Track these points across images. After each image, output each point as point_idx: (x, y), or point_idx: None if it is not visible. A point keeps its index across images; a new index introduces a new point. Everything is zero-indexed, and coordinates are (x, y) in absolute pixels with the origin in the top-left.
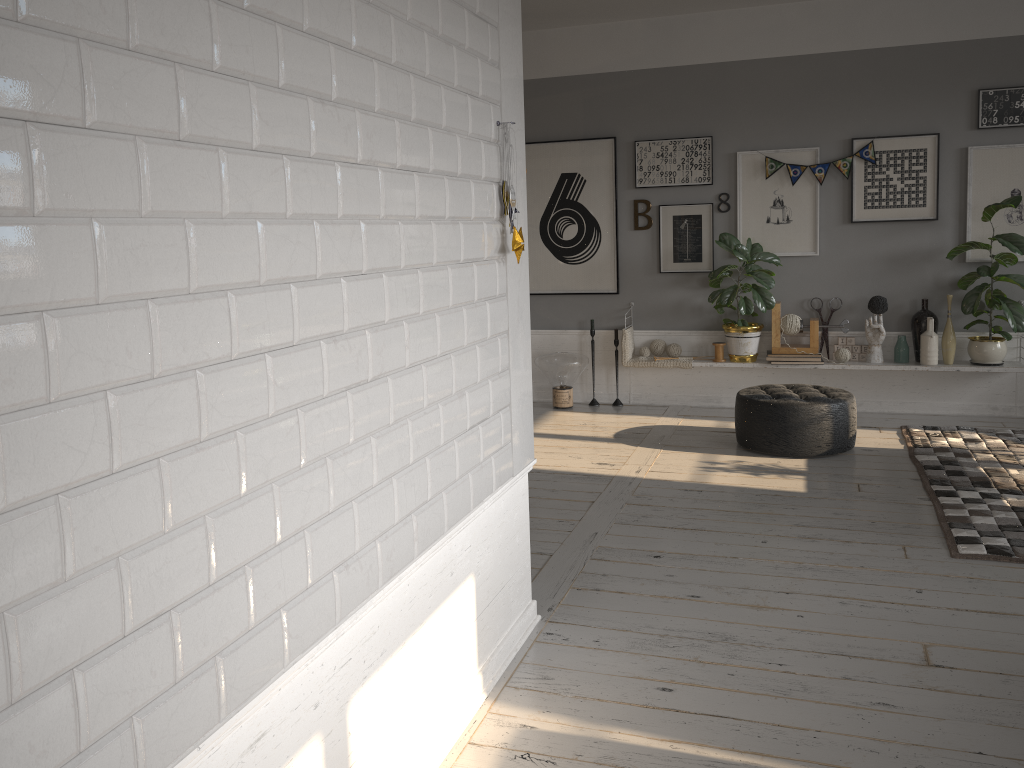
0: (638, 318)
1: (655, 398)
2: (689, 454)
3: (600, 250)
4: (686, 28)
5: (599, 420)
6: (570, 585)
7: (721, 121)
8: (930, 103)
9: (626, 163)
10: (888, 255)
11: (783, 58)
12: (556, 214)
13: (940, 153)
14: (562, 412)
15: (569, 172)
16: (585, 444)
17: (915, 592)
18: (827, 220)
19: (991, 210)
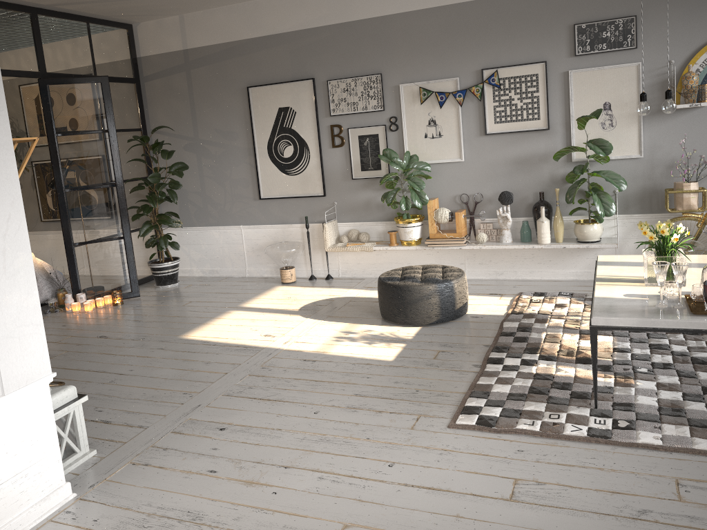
0: (340, 213)
1: (356, 272)
2: (339, 324)
3: (310, 164)
4: None
5: (303, 293)
6: (130, 460)
7: (387, 61)
8: (539, 37)
9: (323, 97)
10: (515, 158)
11: (428, 9)
12: (278, 138)
13: (548, 77)
14: (284, 287)
15: (284, 106)
16: (272, 317)
17: (387, 466)
18: (469, 133)
19: (583, 121)
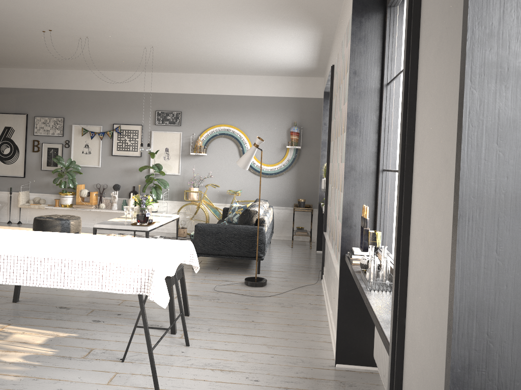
0: (32, 188)
1: None
2: None
3: (18, 159)
4: (57, 75)
5: None
6: None
7: (68, 112)
8: (141, 113)
9: (31, 125)
10: (125, 169)
11: (91, 91)
12: (2, 143)
13: (143, 132)
14: None
15: (8, 126)
16: None
17: None
18: (104, 154)
19: (153, 154)
